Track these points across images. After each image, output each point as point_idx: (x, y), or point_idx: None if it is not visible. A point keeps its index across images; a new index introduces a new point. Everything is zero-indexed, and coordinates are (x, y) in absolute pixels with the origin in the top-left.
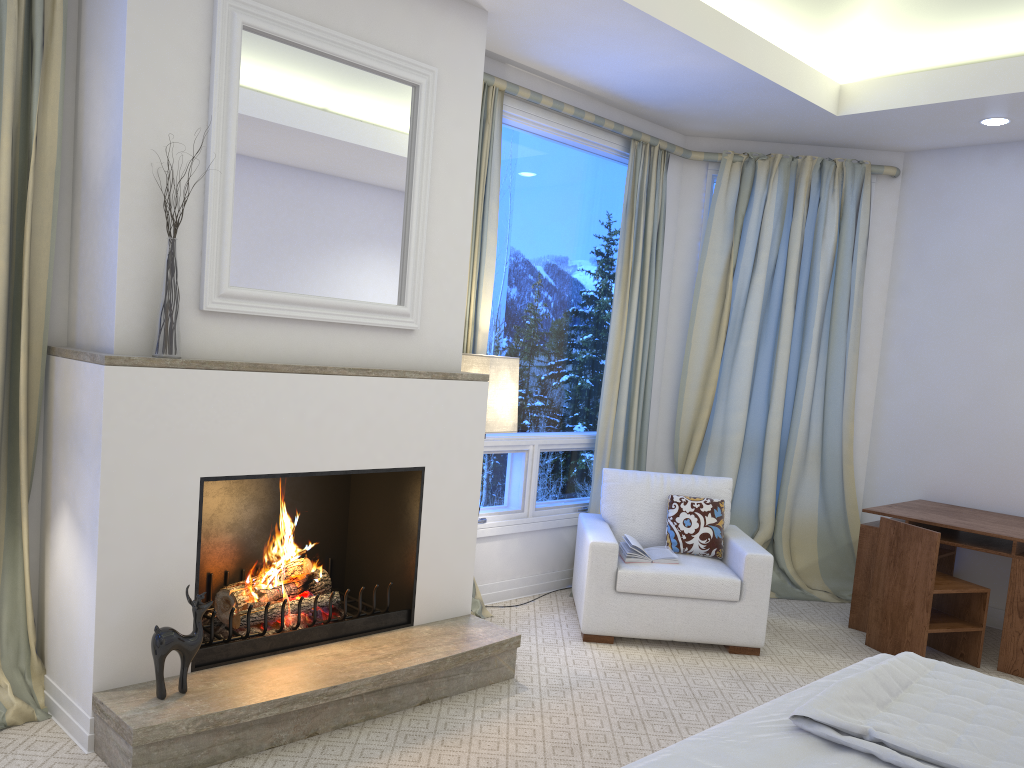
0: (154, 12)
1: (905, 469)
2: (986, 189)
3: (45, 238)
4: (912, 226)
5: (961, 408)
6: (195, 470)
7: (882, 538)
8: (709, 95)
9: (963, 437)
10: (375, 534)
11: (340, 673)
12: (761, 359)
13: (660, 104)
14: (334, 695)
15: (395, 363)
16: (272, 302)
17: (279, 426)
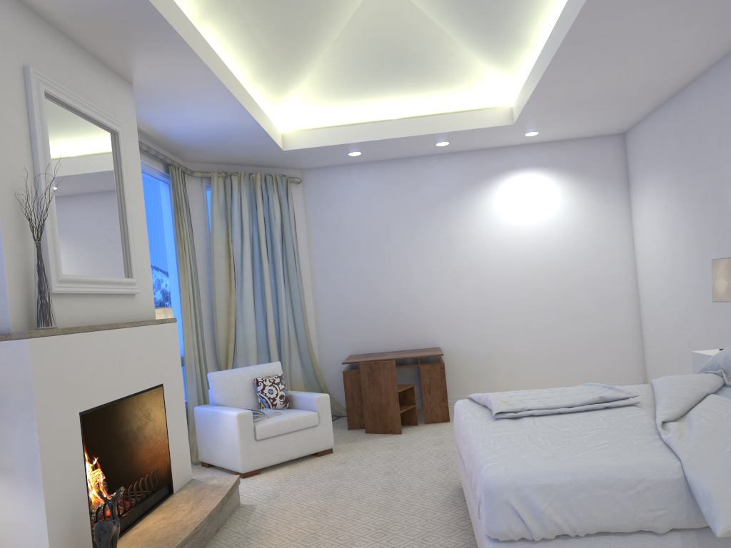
0: None
1: (338, 341)
2: (347, 188)
3: None
4: (313, 209)
5: (359, 302)
6: (76, 408)
7: (363, 373)
8: (224, 138)
9: (364, 317)
10: (121, 444)
11: (186, 522)
12: (255, 293)
13: (188, 143)
14: (197, 533)
15: (131, 318)
16: (80, 283)
17: (106, 368)
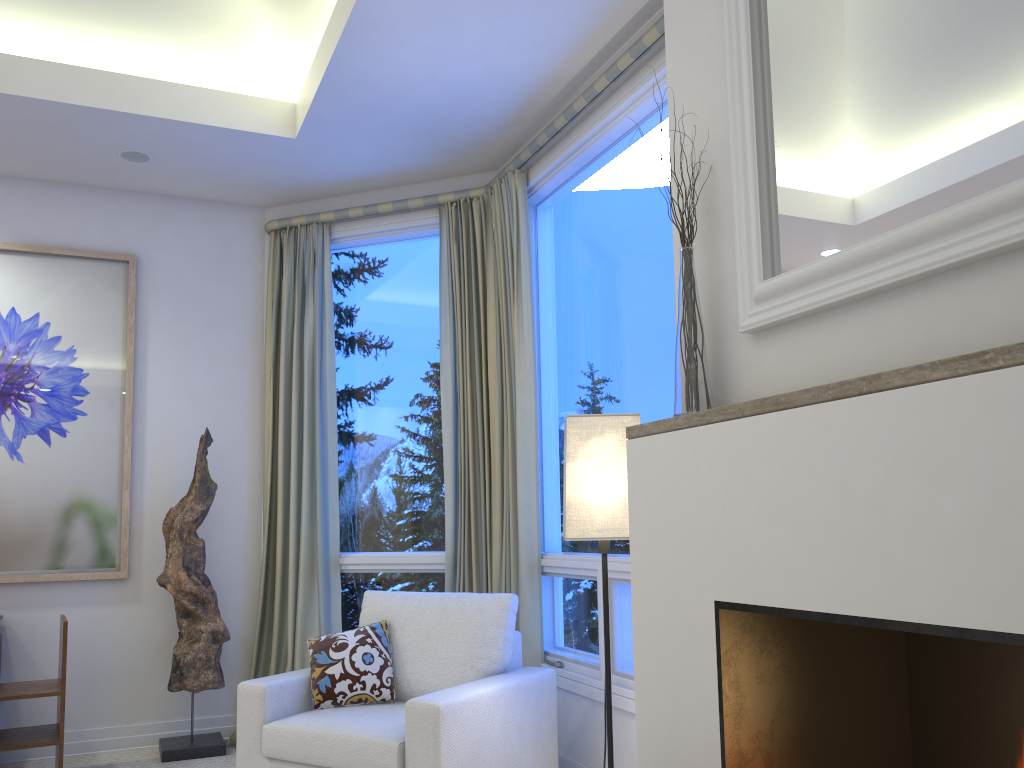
0: None
1: None
2: None
3: None
4: None
5: None
6: (708, 588)
7: None
8: None
9: None
10: None
11: None
12: None
13: None
14: None
15: None
16: (827, 277)
17: (807, 513)
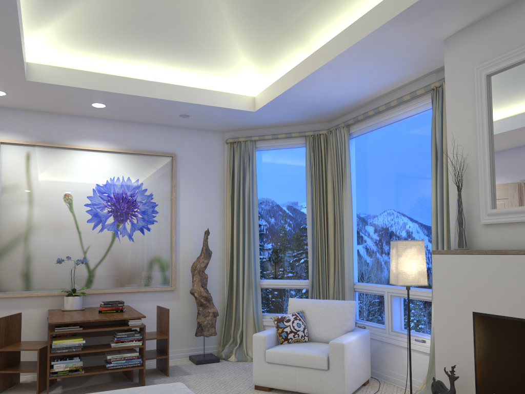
0: (454, 95)
1: None
2: None
3: None
4: None
5: None
6: (469, 307)
7: None
8: None
9: None
10: None
11: None
12: None
13: None
14: None
15: None
16: (517, 213)
17: (512, 287)
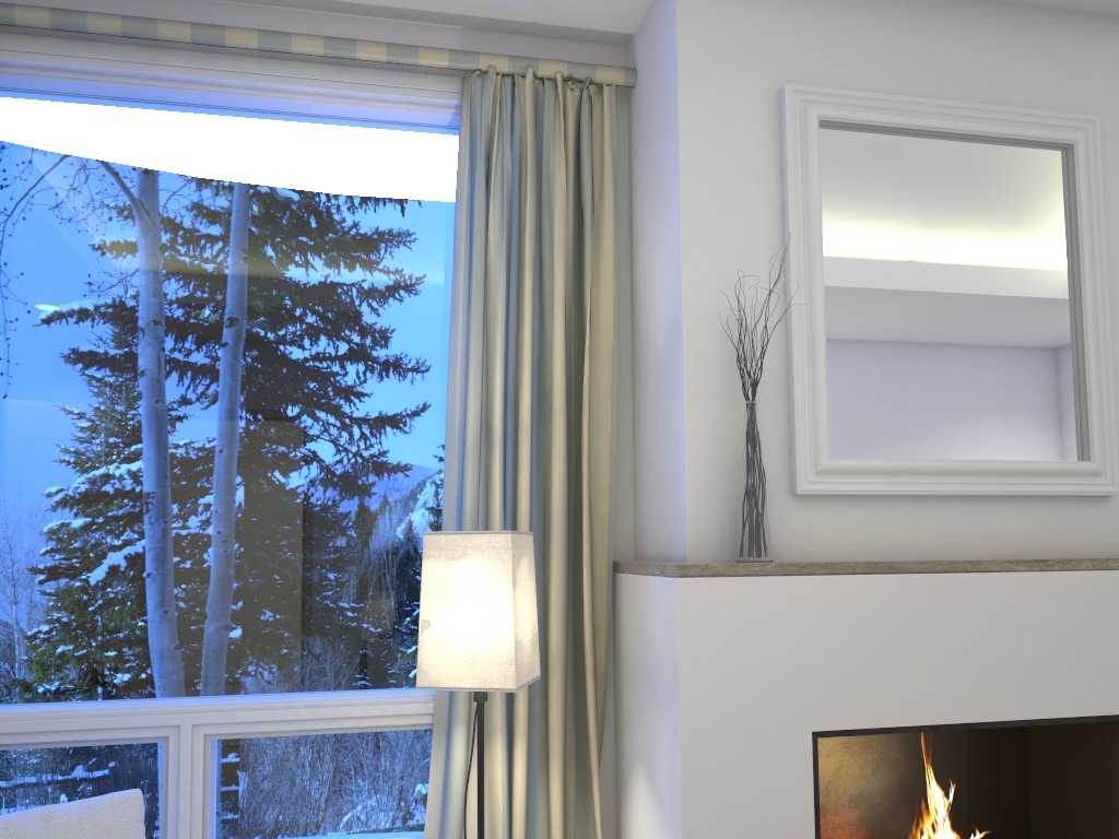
0: (710, 131)
1: None
2: None
3: (604, 431)
4: None
5: None
6: (804, 721)
7: None
8: None
9: None
10: (1079, 820)
11: None
12: None
13: None
14: None
15: (1085, 549)
16: (890, 474)
17: (918, 653)
